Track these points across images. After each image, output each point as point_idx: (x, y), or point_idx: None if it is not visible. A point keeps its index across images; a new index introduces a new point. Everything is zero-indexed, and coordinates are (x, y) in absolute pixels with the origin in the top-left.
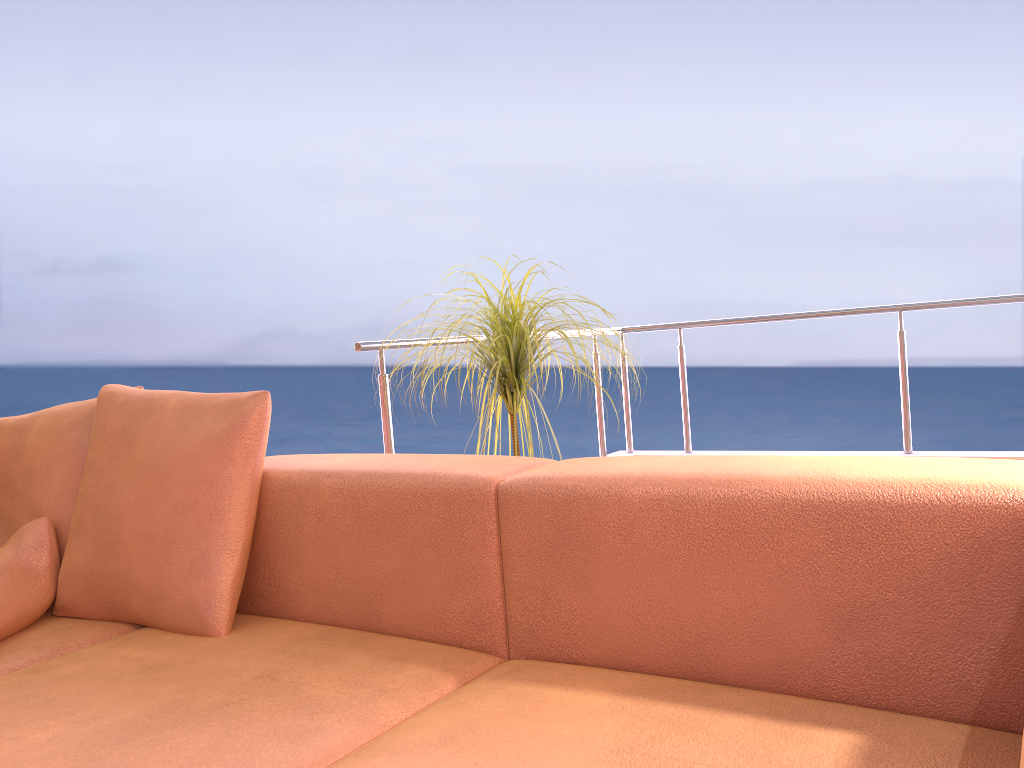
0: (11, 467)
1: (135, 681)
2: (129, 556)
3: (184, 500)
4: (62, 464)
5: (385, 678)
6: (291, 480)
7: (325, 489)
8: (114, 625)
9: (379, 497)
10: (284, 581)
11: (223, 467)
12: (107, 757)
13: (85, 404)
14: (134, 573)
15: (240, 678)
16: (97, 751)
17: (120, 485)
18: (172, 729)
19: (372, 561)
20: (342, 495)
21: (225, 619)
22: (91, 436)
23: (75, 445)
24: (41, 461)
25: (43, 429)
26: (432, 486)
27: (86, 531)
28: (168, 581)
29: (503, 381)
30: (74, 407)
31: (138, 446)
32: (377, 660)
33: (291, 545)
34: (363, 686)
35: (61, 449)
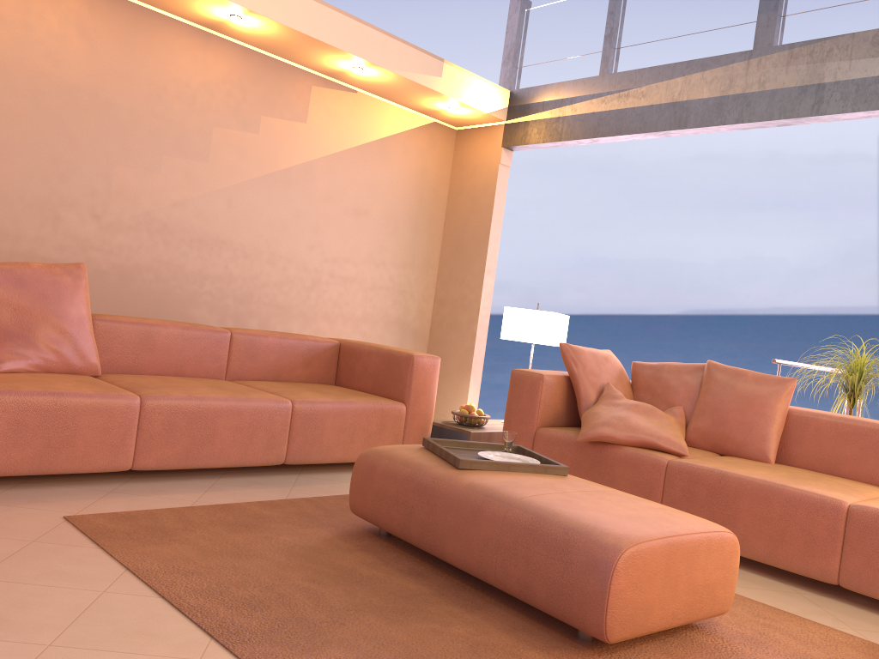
0: (652, 383)
1: (765, 467)
2: (730, 427)
3: (759, 412)
4: (684, 387)
5: (863, 486)
6: (802, 414)
7: (821, 420)
8: (712, 452)
9: (849, 427)
10: (789, 451)
11: (777, 403)
12: (796, 480)
13: (689, 365)
14: (732, 434)
15: (806, 475)
16: (790, 479)
17: (727, 401)
18: (806, 480)
19: (840, 449)
20: (830, 423)
21: (774, 458)
22: (706, 379)
23: (690, 381)
24: (673, 384)
25: (670, 371)
26: (877, 427)
27: (707, 415)
28: (750, 440)
29: (850, 392)
30: (683, 365)
31: (736, 388)
32: (852, 481)
33: (797, 438)
34: (858, 485)
35: (683, 381)
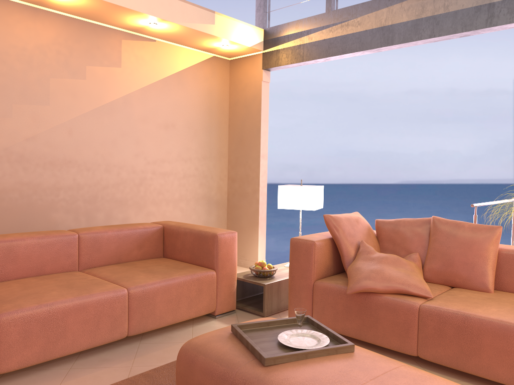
0: (393, 235)
1: (491, 301)
2: (457, 267)
3: (478, 254)
4: (417, 237)
5: None
6: (509, 252)
7: None
8: (444, 286)
9: None
10: (502, 280)
11: (490, 246)
12: None
13: (418, 220)
14: (459, 272)
15: None
16: None
17: (452, 247)
18: None
19: None
20: None
21: (493, 288)
22: (433, 231)
23: (421, 232)
24: (408, 235)
25: (405, 226)
26: None
27: (438, 258)
28: (473, 276)
29: None
30: (414, 220)
31: (457, 236)
32: None
33: (507, 270)
34: None
35: (416, 233)
